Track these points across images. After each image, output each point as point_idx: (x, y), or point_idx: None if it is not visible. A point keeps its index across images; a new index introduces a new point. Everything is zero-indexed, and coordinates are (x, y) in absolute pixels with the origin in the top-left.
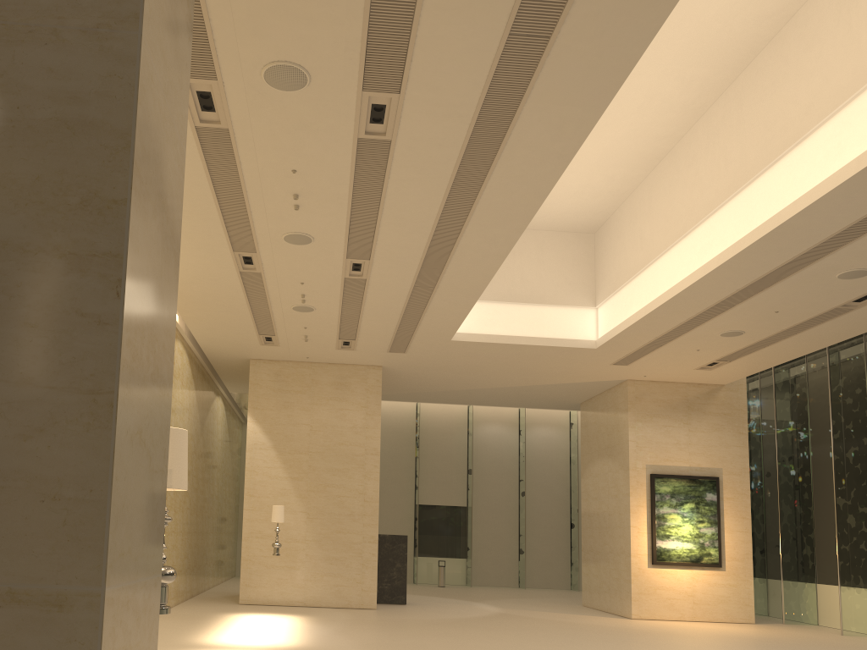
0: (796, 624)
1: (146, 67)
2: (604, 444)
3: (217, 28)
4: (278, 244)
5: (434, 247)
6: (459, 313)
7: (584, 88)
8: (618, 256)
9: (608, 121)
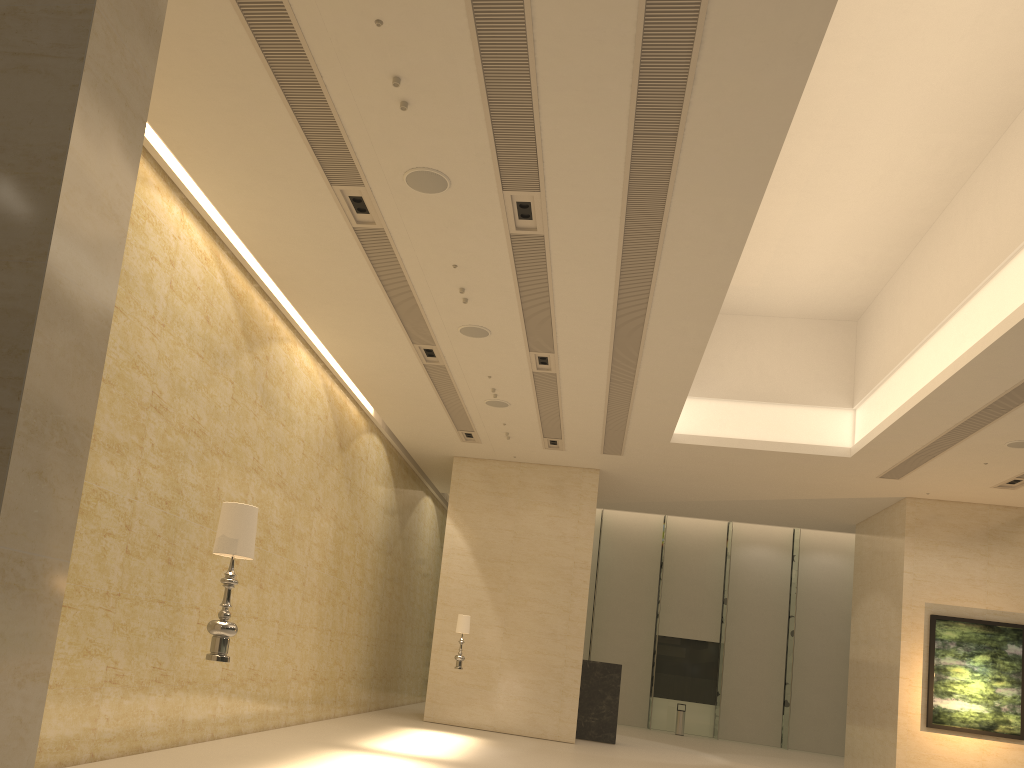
0: None
1: (53, 278)
2: (877, 575)
3: (355, 142)
4: (456, 336)
5: (620, 340)
6: (670, 412)
7: (731, 179)
8: (877, 349)
9: (844, 196)
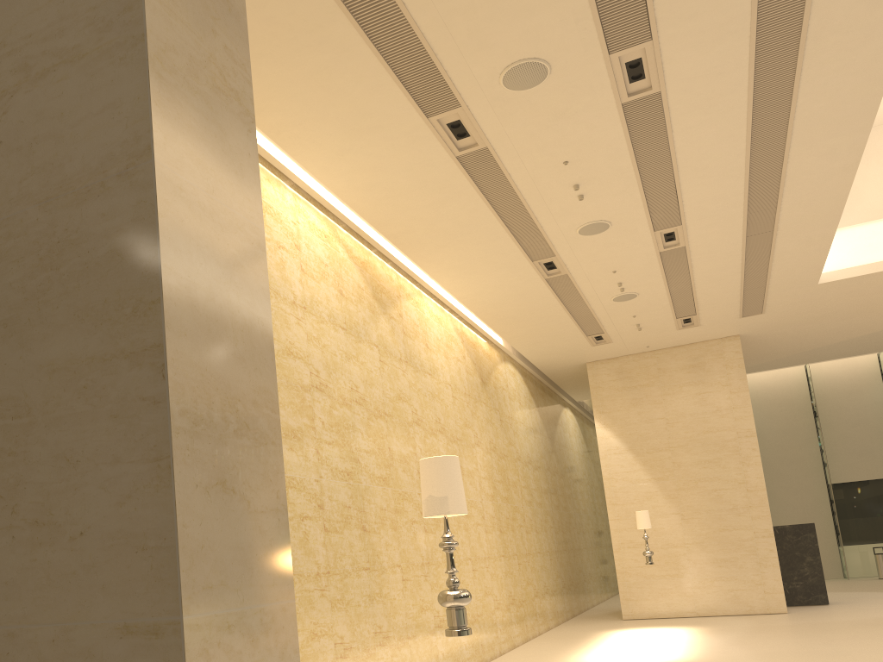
0: None
1: (169, 183)
2: None
3: (444, 59)
4: (575, 240)
5: (756, 186)
6: (817, 250)
7: None
8: None
9: None
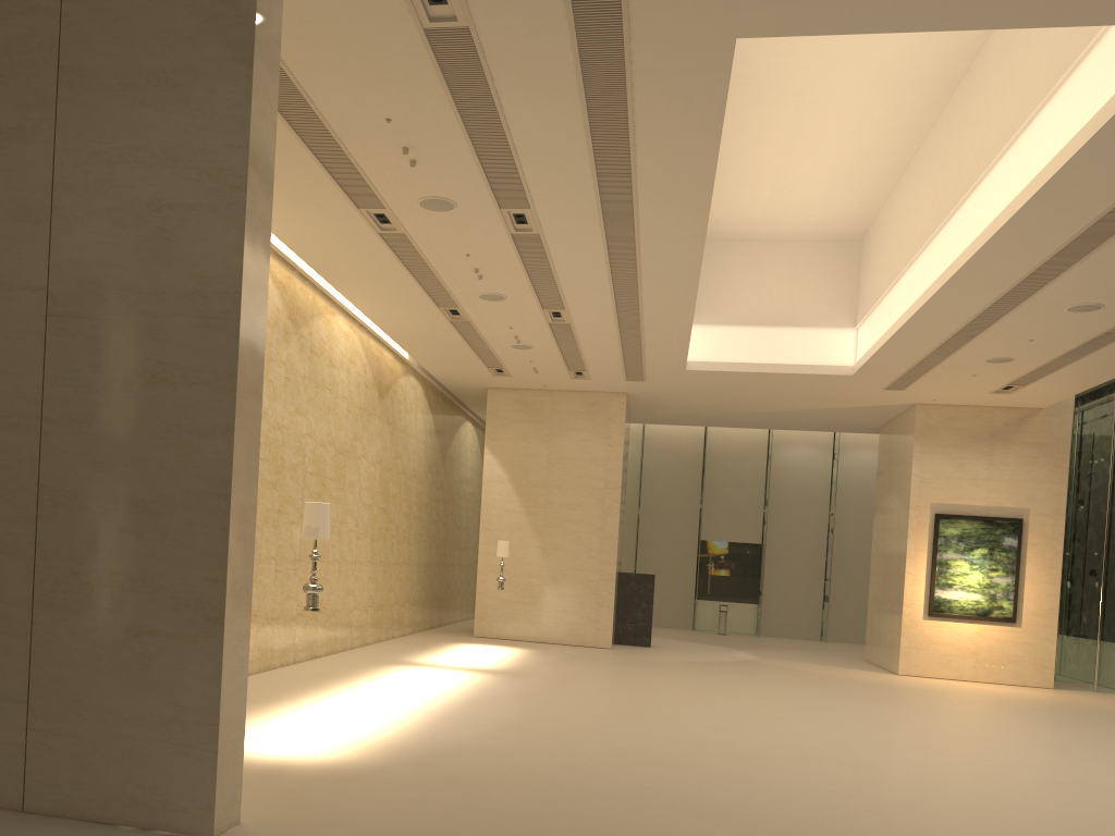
0: (1111, 693)
1: (237, 439)
2: (893, 478)
3: (376, 183)
4: (476, 301)
5: (621, 299)
6: (679, 347)
7: (681, 198)
8: (872, 274)
9: (824, 145)
